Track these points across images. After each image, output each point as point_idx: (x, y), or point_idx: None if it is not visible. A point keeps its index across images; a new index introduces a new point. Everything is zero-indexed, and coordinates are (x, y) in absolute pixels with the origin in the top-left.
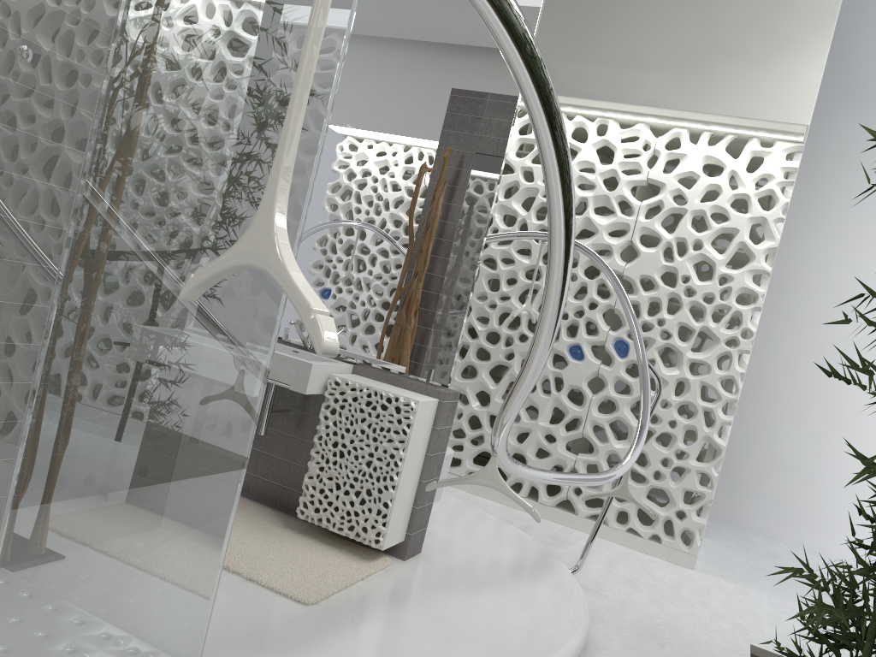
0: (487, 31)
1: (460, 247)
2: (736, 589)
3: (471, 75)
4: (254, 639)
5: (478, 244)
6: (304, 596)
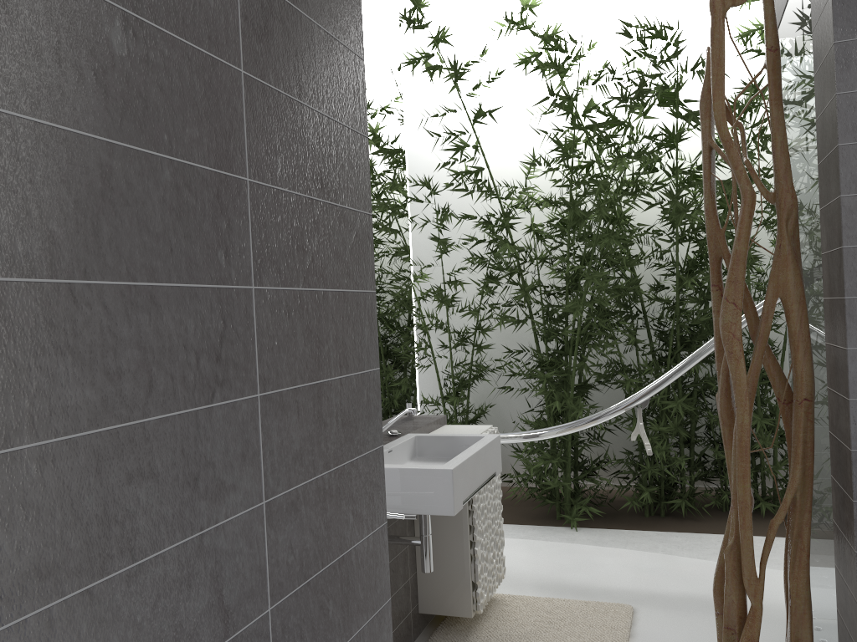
0: (379, 20)
1: (402, 268)
2: None
3: (379, 71)
4: None
5: (409, 261)
6: (625, 607)
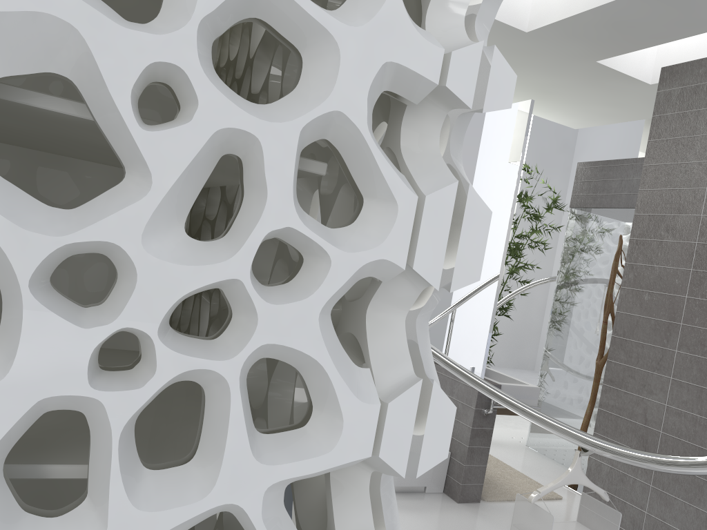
0: None
1: None
2: None
3: None
4: (502, 446)
5: None
6: None
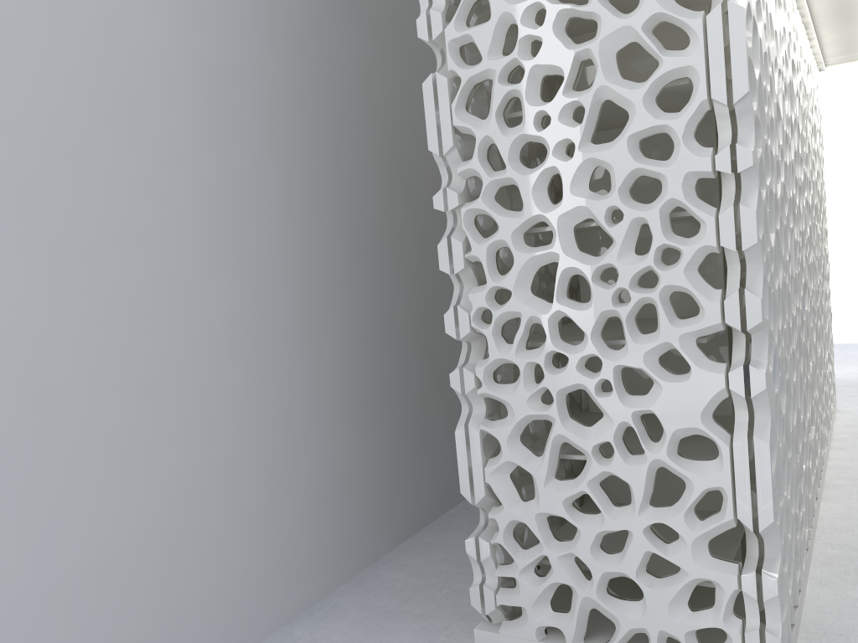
0: None
1: None
2: (852, 402)
3: None
4: None
5: None
6: None
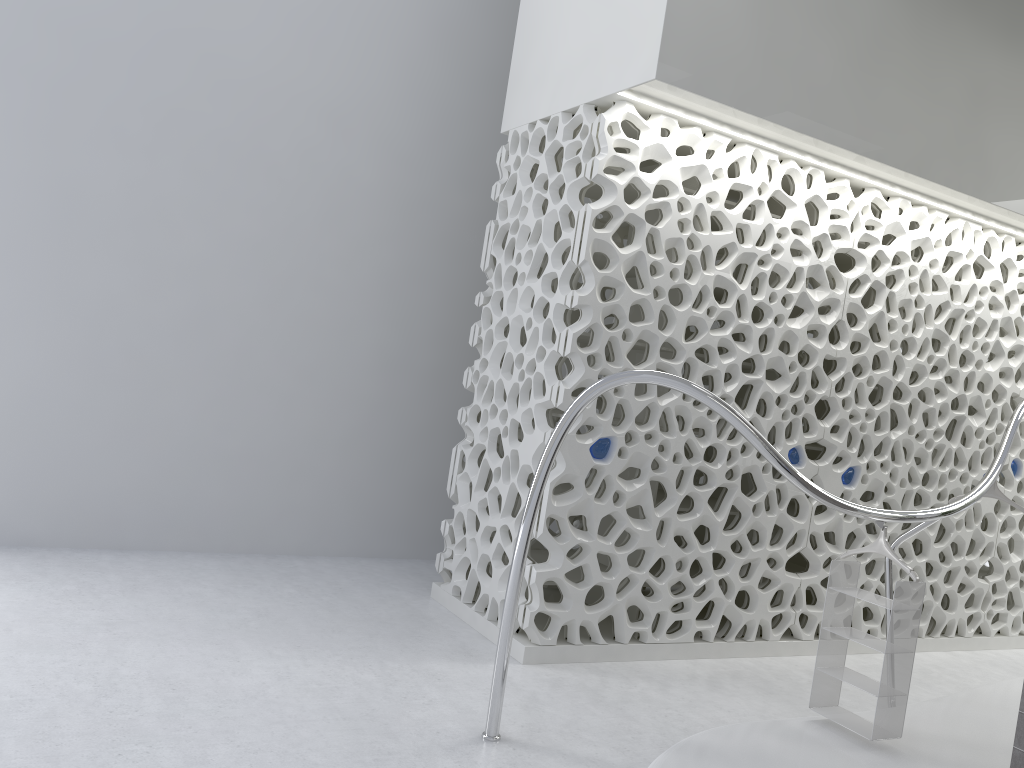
0: None
1: None
2: None
3: None
4: None
5: None
6: None
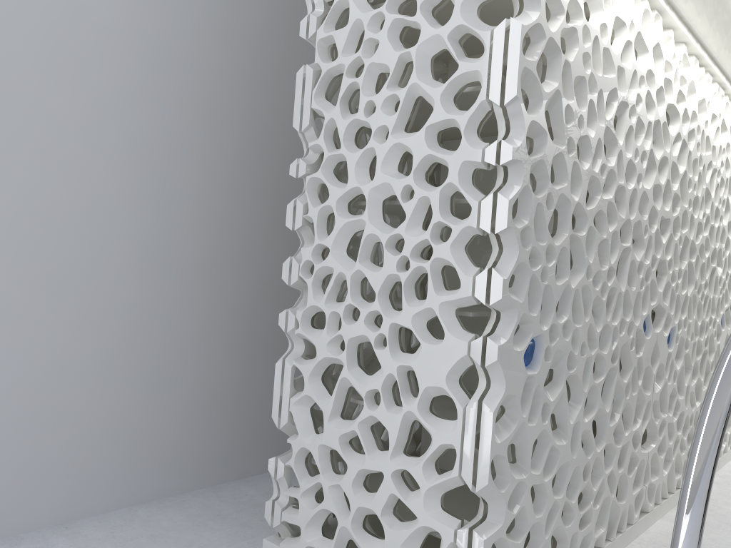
0: None
1: None
2: None
3: None
4: None
5: None
6: None
